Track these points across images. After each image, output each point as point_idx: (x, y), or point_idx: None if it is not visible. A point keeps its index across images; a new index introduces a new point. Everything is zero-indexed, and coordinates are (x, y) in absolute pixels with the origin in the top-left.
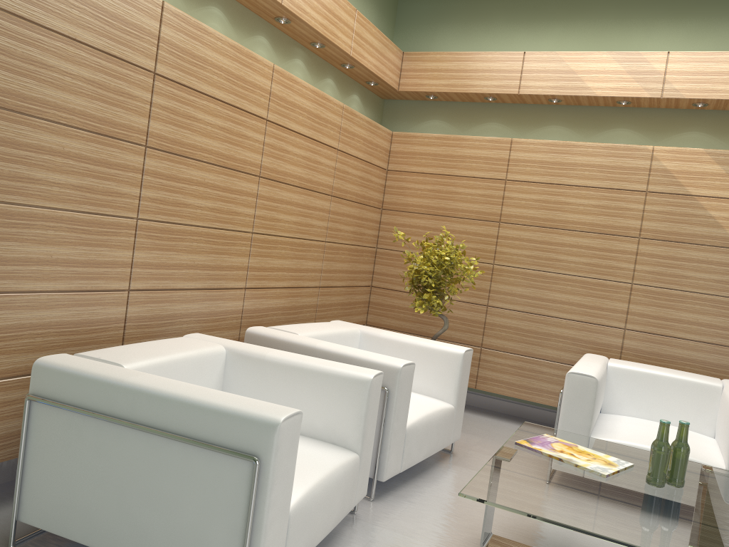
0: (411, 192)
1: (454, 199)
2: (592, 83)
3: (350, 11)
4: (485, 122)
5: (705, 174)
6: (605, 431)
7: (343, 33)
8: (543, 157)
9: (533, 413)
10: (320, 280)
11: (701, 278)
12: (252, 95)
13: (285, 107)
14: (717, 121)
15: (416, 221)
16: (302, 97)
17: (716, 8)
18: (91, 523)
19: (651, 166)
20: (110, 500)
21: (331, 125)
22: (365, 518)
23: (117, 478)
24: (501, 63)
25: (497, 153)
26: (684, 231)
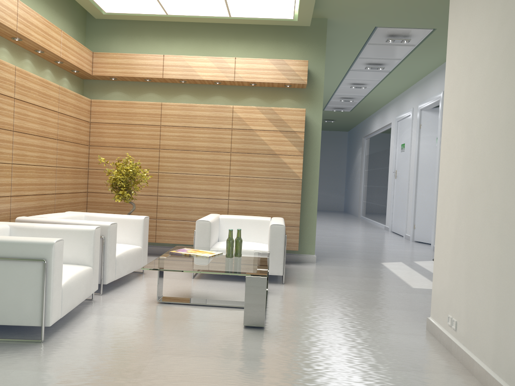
0: (106, 135)
1: (132, 137)
2: (200, 73)
3: (58, 31)
4: (147, 92)
5: (257, 119)
6: (217, 247)
7: (55, 44)
8: (179, 112)
9: None
10: (55, 190)
11: (260, 170)
12: (4, 84)
13: (25, 90)
14: (262, 92)
15: (111, 151)
16: (34, 84)
17: (257, 35)
18: None
19: (233, 115)
20: None
21: (53, 98)
22: (98, 301)
23: None
24: (151, 60)
25: (154, 111)
26: (251, 147)
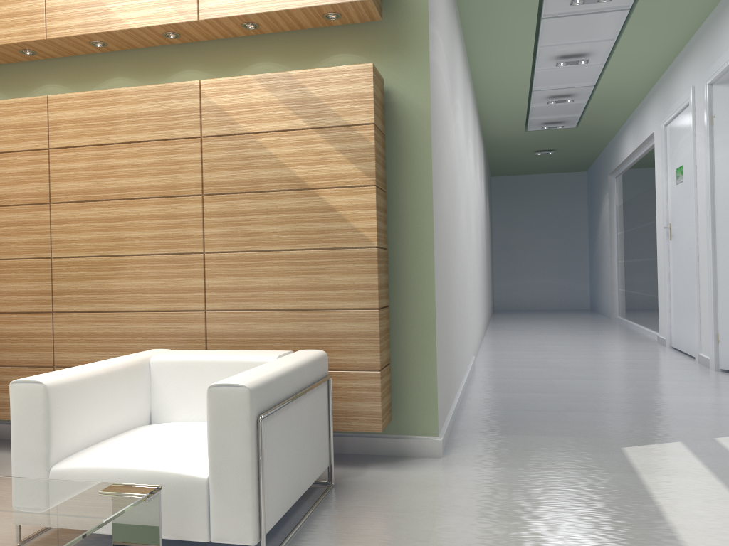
0: None
1: None
2: (124, 14)
3: None
4: (42, 85)
5: (258, 105)
6: (86, 453)
7: None
8: (85, 114)
9: None
10: None
11: (275, 232)
12: None
13: None
14: (284, 46)
15: None
16: None
17: None
18: None
19: (202, 105)
20: None
21: None
22: None
23: None
24: (21, 3)
25: (34, 117)
26: (248, 177)
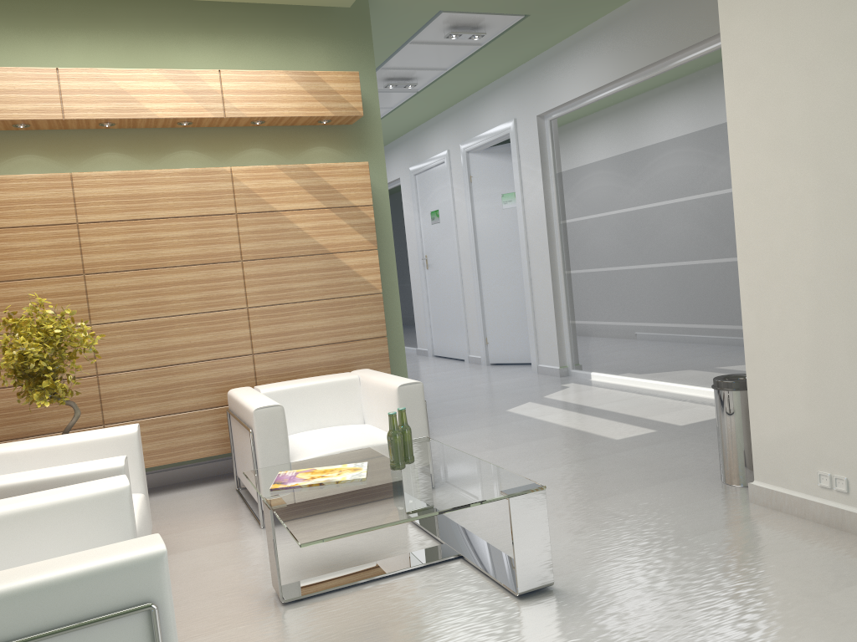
0: None
1: (13, 257)
2: (150, 104)
3: None
4: (17, 154)
5: (283, 189)
6: (298, 452)
7: None
8: (117, 191)
9: (177, 475)
10: None
11: (306, 287)
12: None
13: None
14: (272, 137)
15: None
16: None
17: (243, 25)
18: None
19: (233, 187)
20: None
21: None
22: None
23: None
24: (29, 81)
25: (57, 192)
26: (280, 246)
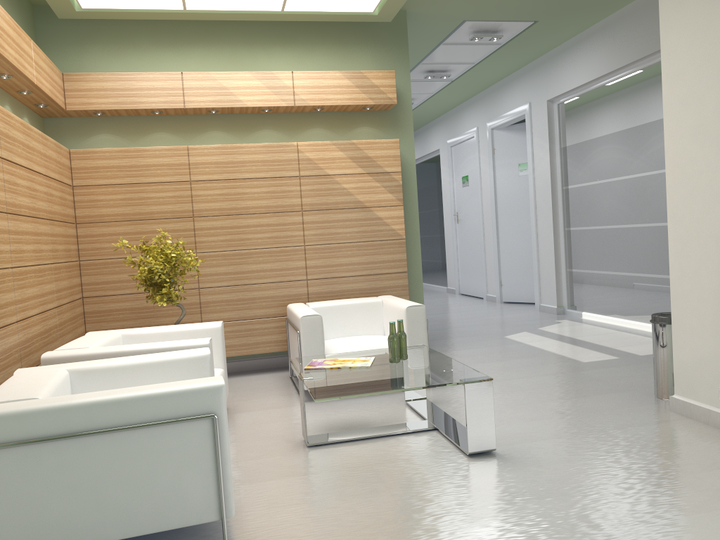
0: (103, 204)
1: (148, 203)
2: (243, 97)
3: (28, 41)
4: (153, 132)
5: (334, 159)
6: (331, 350)
7: (28, 63)
8: (218, 159)
9: (250, 364)
10: (55, 301)
11: (347, 232)
12: None
13: (10, 142)
14: (329, 119)
15: (115, 228)
16: (17, 131)
17: (311, 37)
18: (69, 529)
19: (298, 157)
20: (85, 501)
21: (36, 153)
22: None
23: (89, 481)
24: (163, 82)
25: (178, 159)
26: (330, 201)
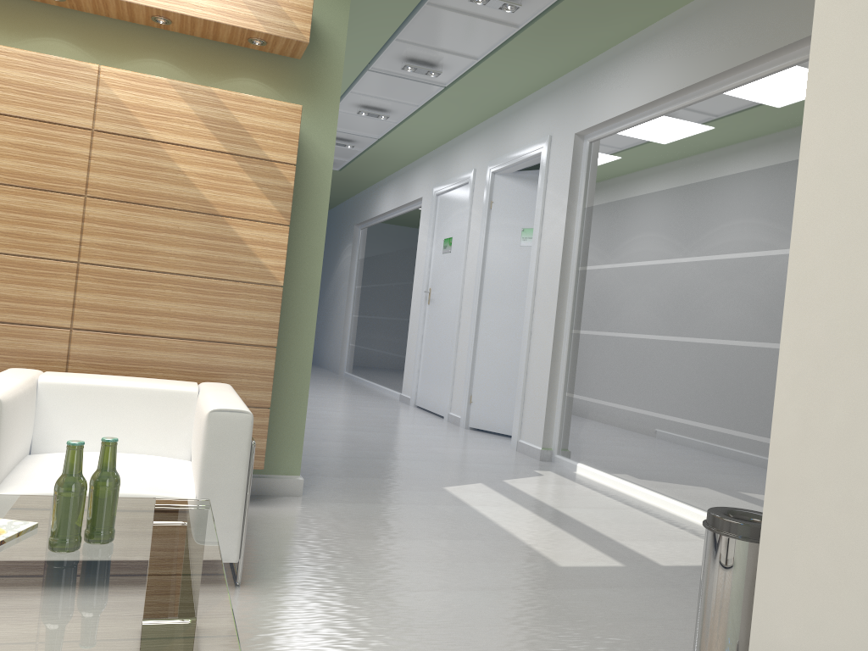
0: None
1: None
2: None
3: None
4: None
5: (170, 113)
6: (24, 479)
7: None
8: None
9: None
10: None
11: (172, 254)
12: None
13: None
14: (186, 50)
15: None
16: None
17: None
18: None
19: (98, 94)
20: None
21: None
22: None
23: None
24: None
25: None
26: (147, 189)
